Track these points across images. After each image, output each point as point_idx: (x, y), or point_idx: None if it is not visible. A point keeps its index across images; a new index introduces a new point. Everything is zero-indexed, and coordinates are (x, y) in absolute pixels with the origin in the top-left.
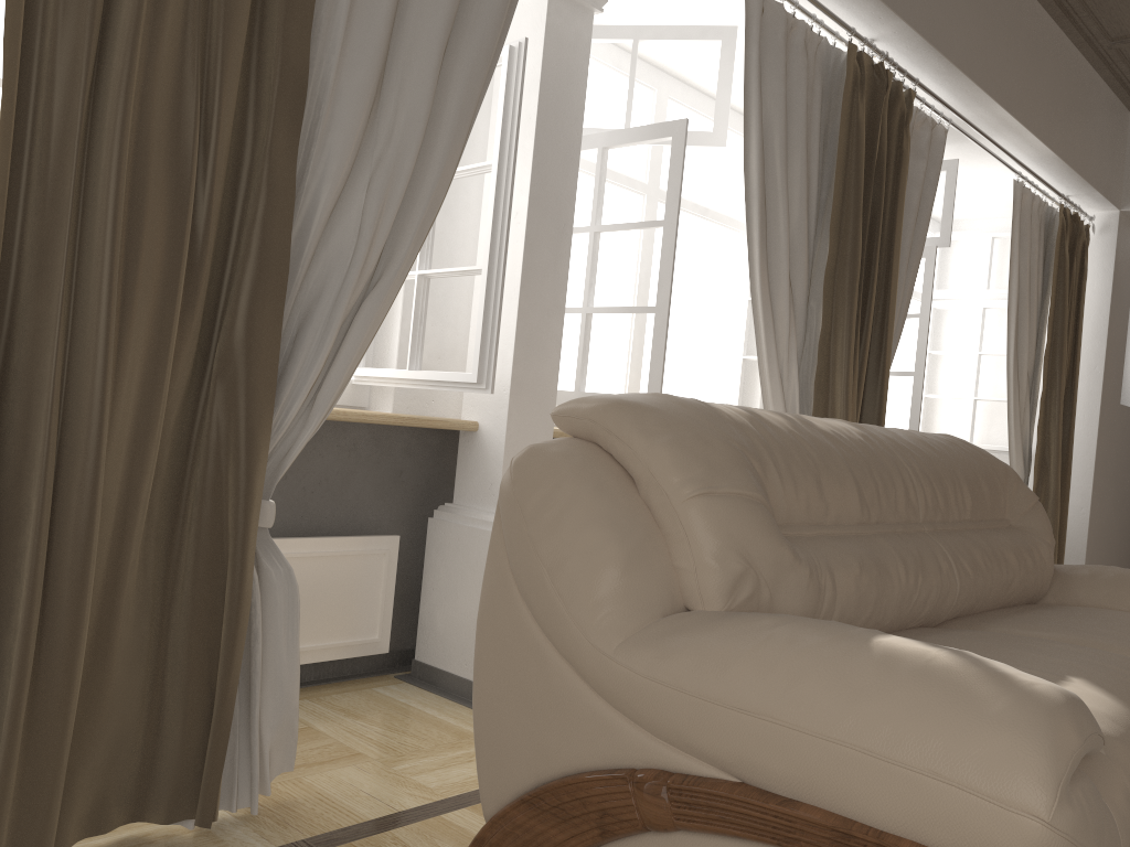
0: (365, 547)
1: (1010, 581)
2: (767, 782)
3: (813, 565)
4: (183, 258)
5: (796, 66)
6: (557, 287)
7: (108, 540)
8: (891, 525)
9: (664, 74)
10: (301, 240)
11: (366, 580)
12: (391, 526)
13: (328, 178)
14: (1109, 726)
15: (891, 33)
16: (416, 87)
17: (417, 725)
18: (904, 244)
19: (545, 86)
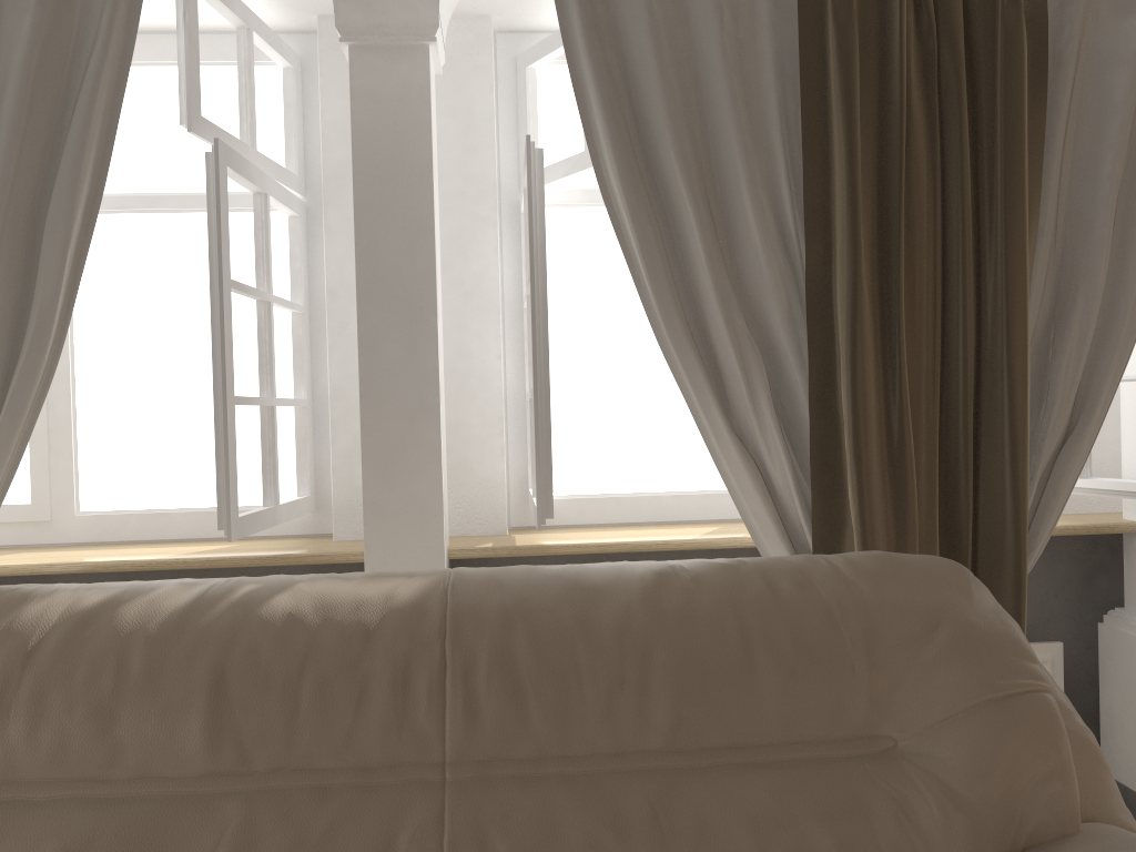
0: None
1: None
2: None
3: None
4: None
5: None
6: (422, 385)
7: None
8: (315, 773)
9: None
10: None
11: None
12: None
13: None
14: None
15: None
16: None
17: None
18: (1100, 174)
19: (361, 159)
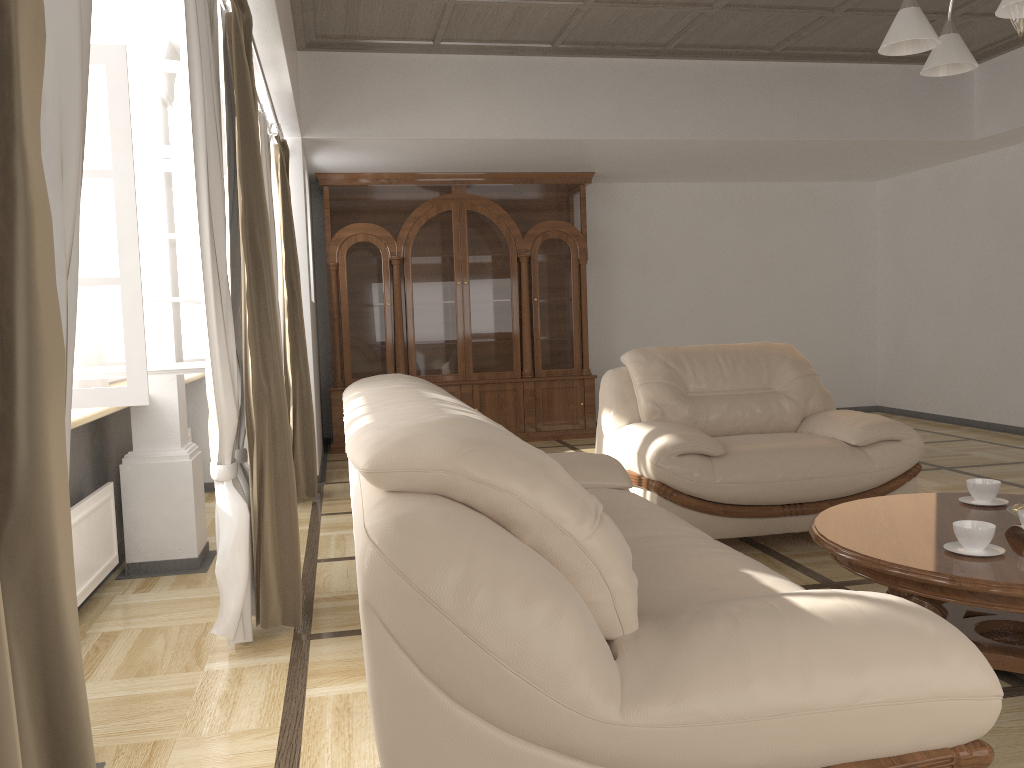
0: None
1: None
2: (802, 764)
3: None
4: None
5: None
6: None
7: None
8: None
9: None
10: None
11: None
12: None
13: None
14: None
15: None
16: (60, 8)
17: None
18: None
19: None
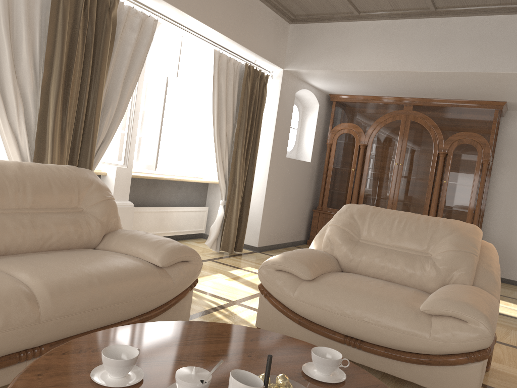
0: None
1: (47, 238)
2: None
3: None
4: None
5: None
6: None
7: None
8: None
9: None
10: None
11: None
12: None
13: None
14: None
15: None
16: None
17: None
18: (121, 73)
19: None
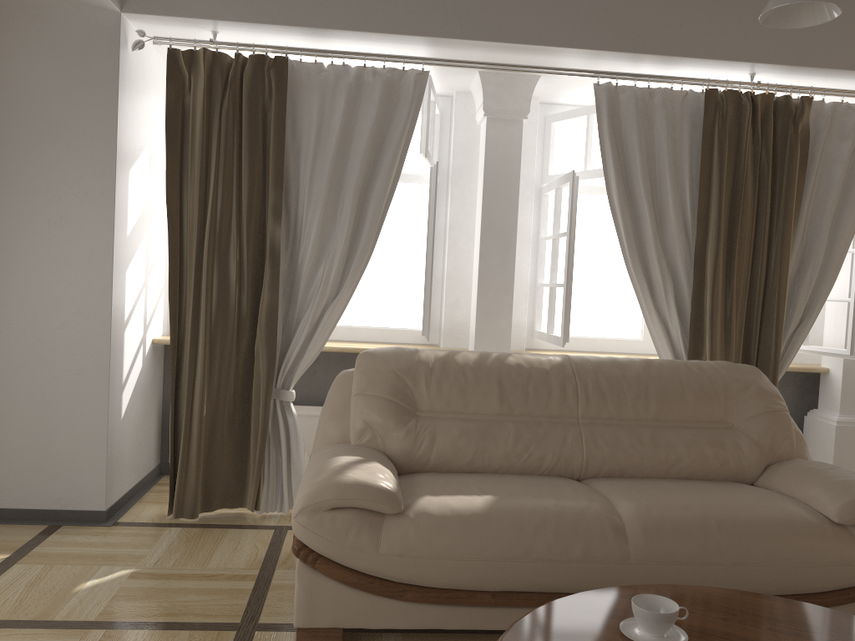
0: None
1: (673, 460)
2: None
3: (417, 430)
4: (235, 301)
5: (657, 118)
6: (506, 277)
7: (216, 402)
8: (535, 416)
9: None
10: (298, 285)
11: None
12: None
13: (305, 258)
14: (441, 511)
15: (757, 68)
16: (344, 211)
17: None
18: (825, 209)
19: (488, 170)
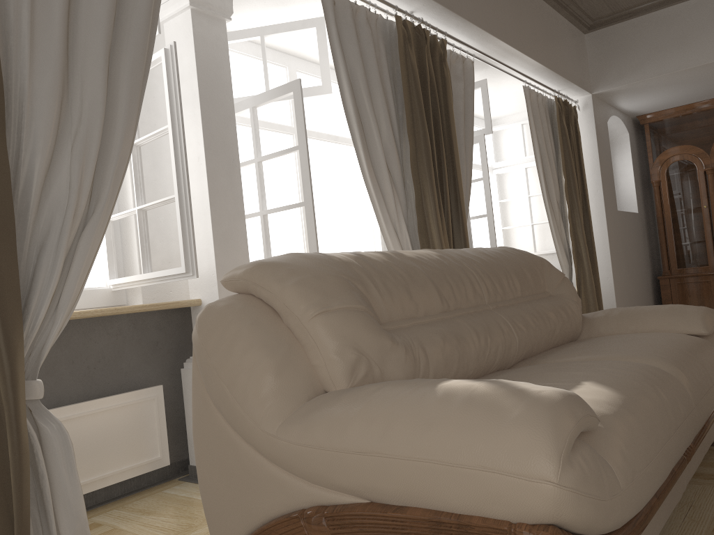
0: (139, 397)
1: (553, 330)
2: (385, 498)
3: (408, 344)
4: None
5: (364, 35)
6: (236, 201)
7: None
8: (465, 309)
9: (291, 56)
10: (26, 198)
11: (144, 419)
12: (157, 380)
13: (37, 152)
14: (606, 408)
15: (421, 6)
16: (92, 82)
17: (191, 509)
18: (460, 135)
19: (201, 73)
